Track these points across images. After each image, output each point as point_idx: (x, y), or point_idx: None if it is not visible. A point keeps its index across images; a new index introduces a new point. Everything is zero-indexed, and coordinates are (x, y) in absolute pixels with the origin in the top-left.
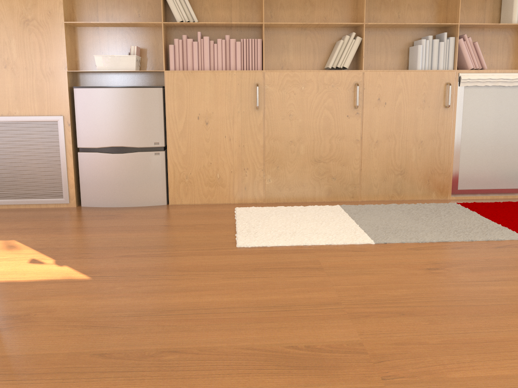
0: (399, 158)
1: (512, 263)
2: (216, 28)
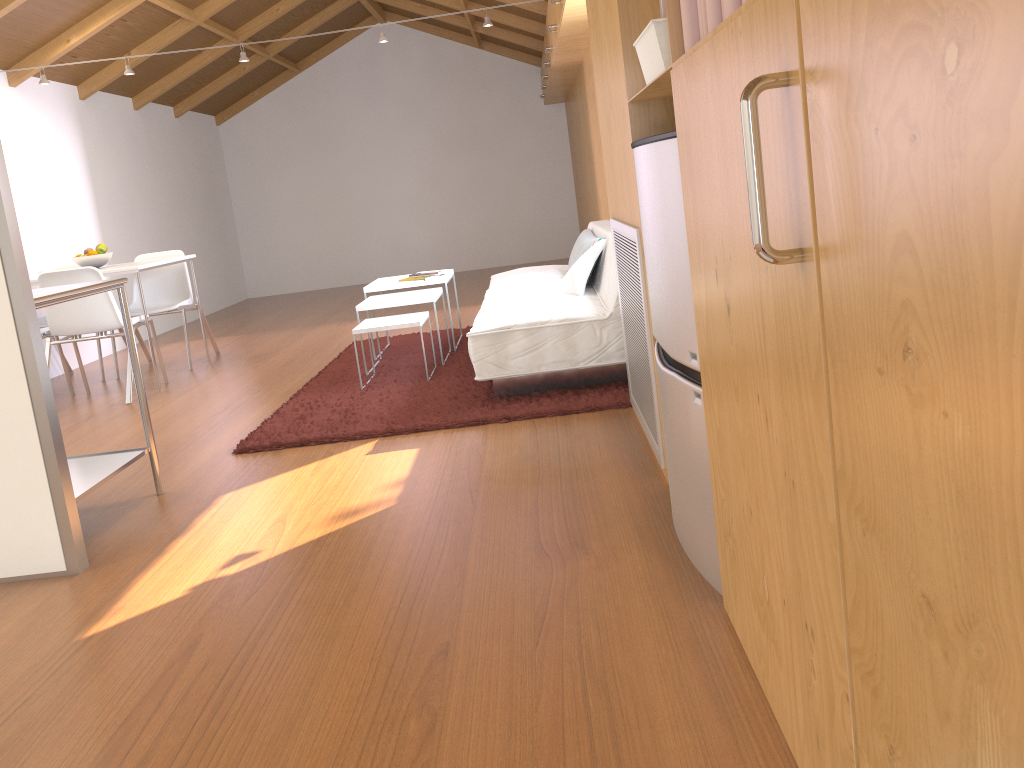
0: None
1: None
2: None
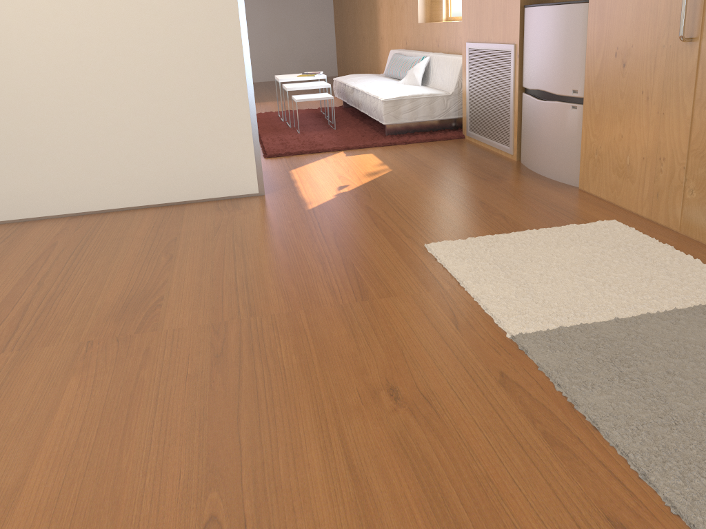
0: None
1: (479, 523)
2: None
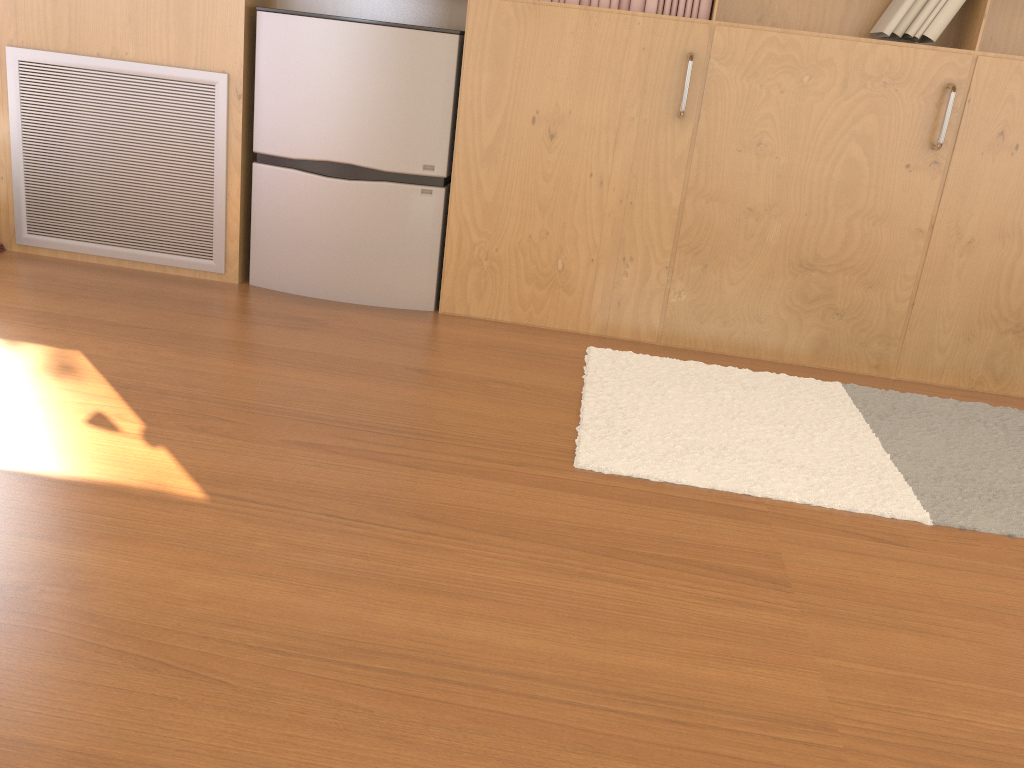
0: (1019, 293)
1: None
2: None
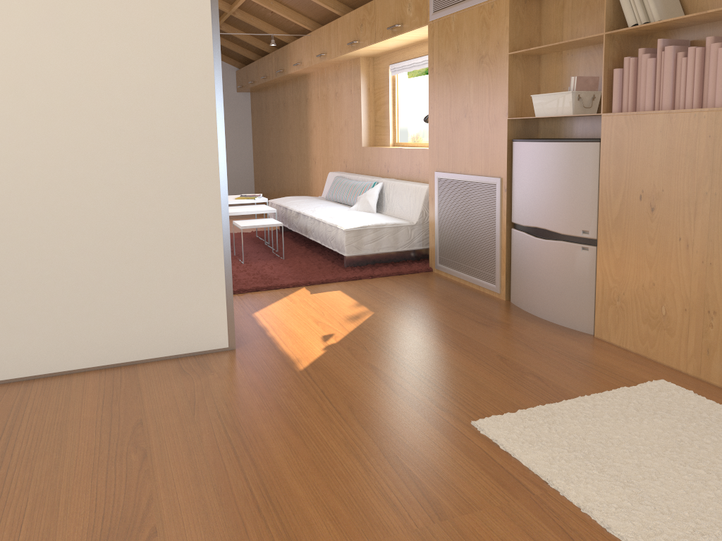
0: None
1: None
2: (716, 22)
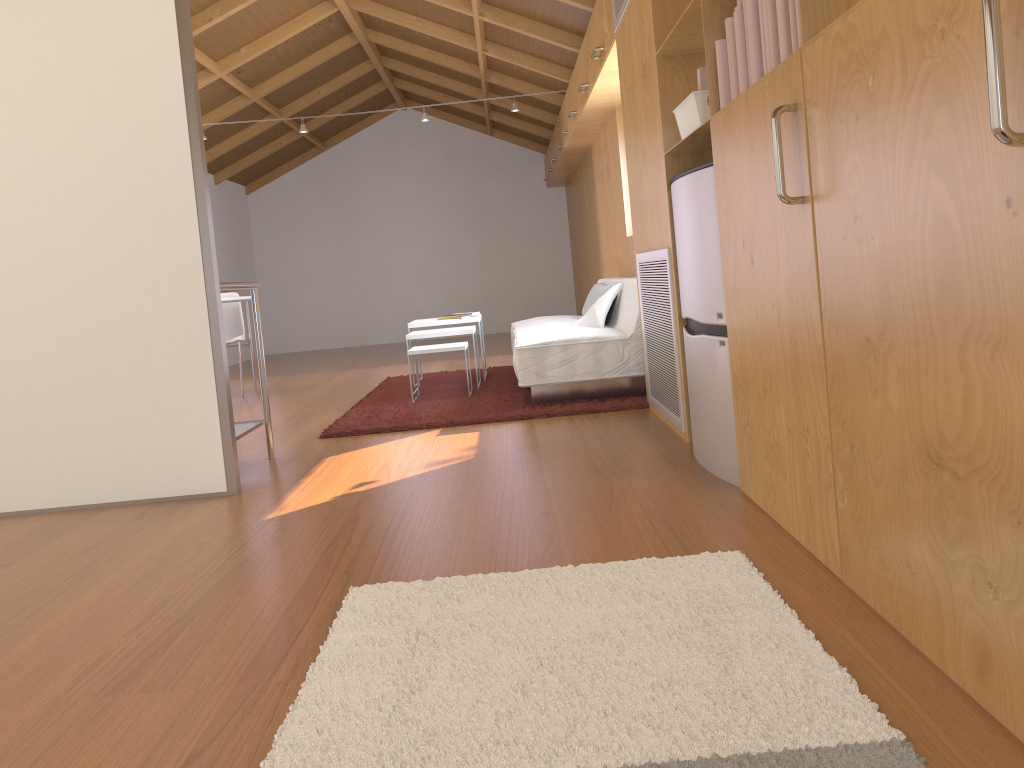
0: None
1: None
2: None
